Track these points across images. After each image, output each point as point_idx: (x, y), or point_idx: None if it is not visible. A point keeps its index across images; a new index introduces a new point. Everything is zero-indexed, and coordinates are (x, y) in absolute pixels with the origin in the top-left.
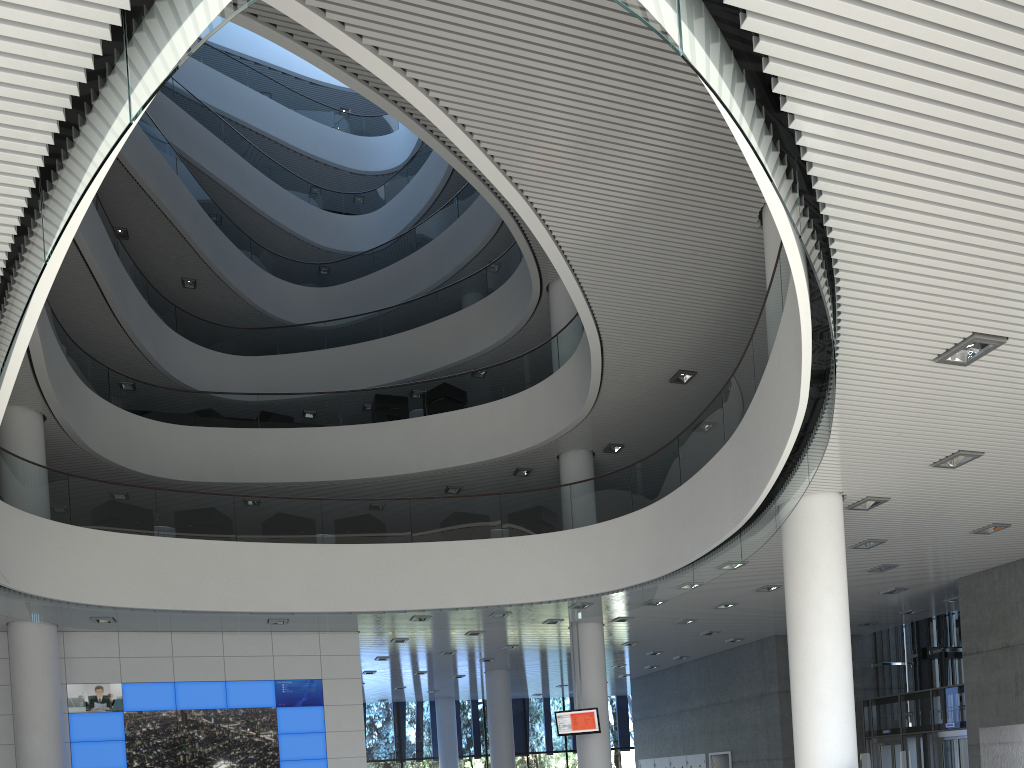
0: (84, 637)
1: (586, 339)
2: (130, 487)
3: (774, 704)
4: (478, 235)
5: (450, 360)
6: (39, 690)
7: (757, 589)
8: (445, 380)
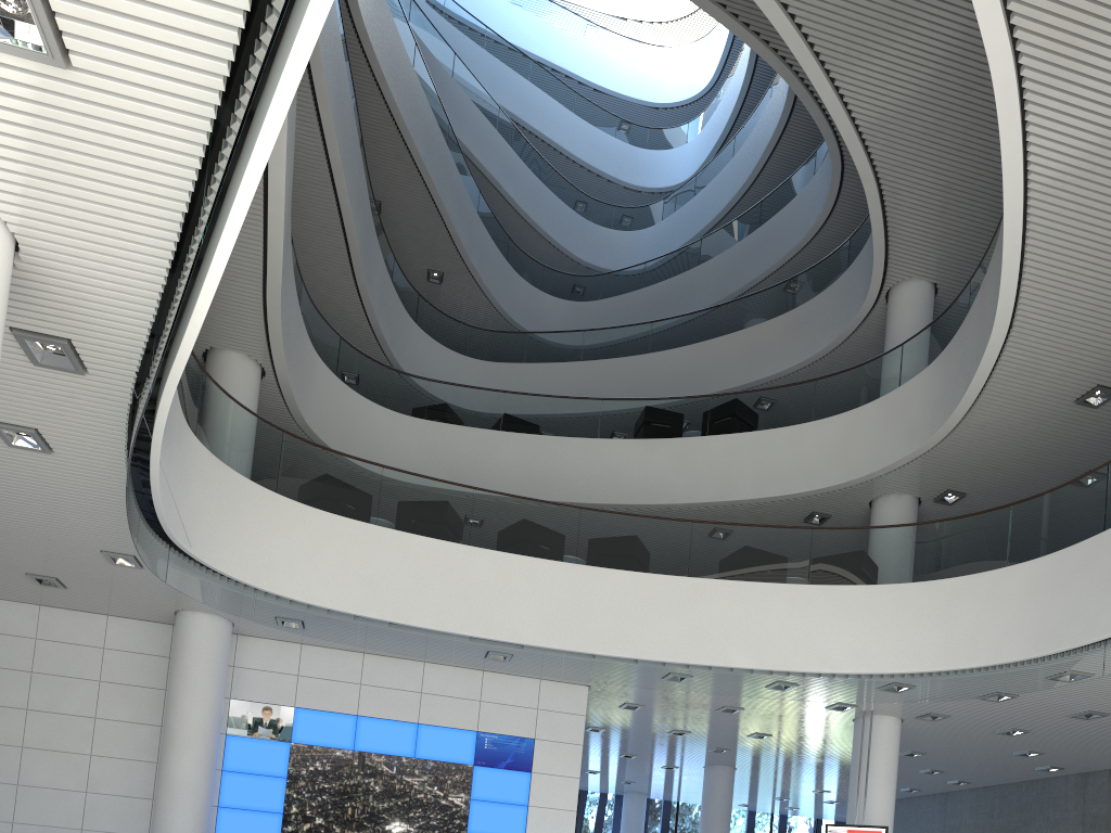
0: (261, 645)
1: (964, 338)
2: (353, 460)
3: None
4: (784, 245)
5: (733, 383)
6: (198, 699)
7: None
8: (737, 395)
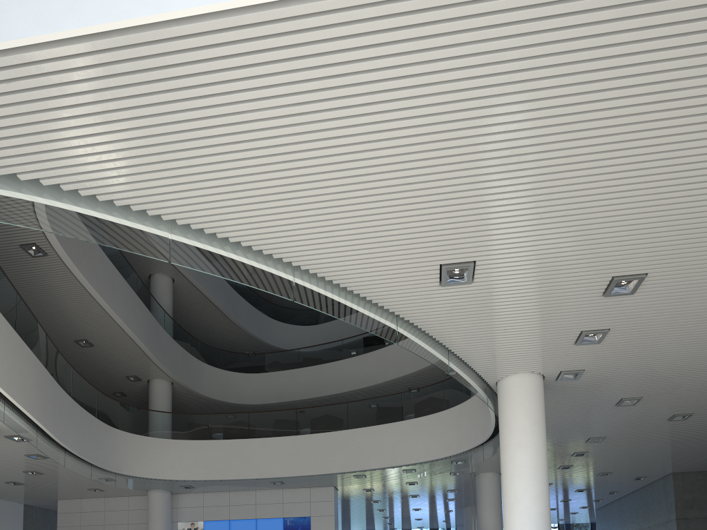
0: (187, 496)
1: None
2: (195, 414)
3: (673, 529)
4: None
5: None
6: (156, 525)
7: (587, 441)
8: None
